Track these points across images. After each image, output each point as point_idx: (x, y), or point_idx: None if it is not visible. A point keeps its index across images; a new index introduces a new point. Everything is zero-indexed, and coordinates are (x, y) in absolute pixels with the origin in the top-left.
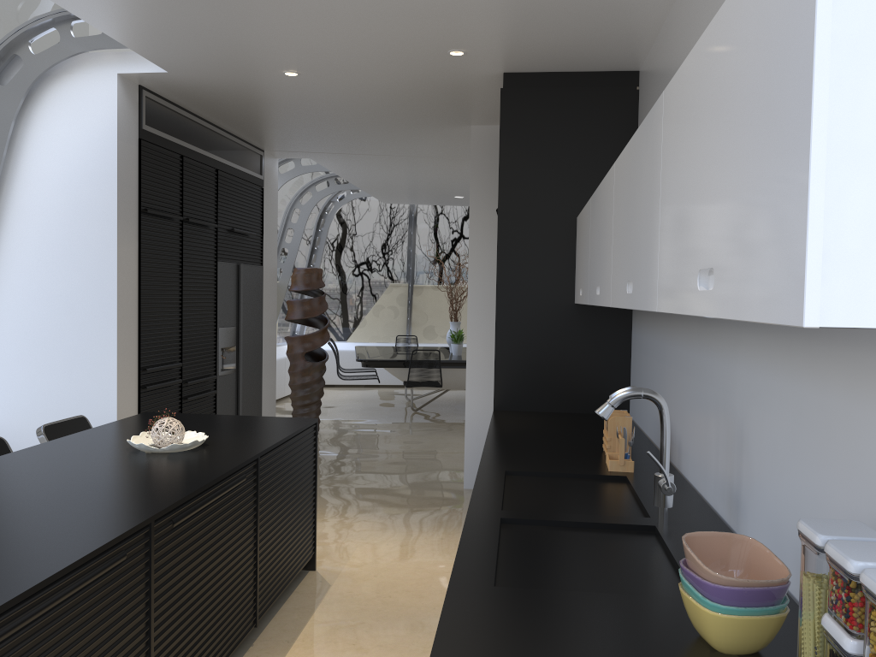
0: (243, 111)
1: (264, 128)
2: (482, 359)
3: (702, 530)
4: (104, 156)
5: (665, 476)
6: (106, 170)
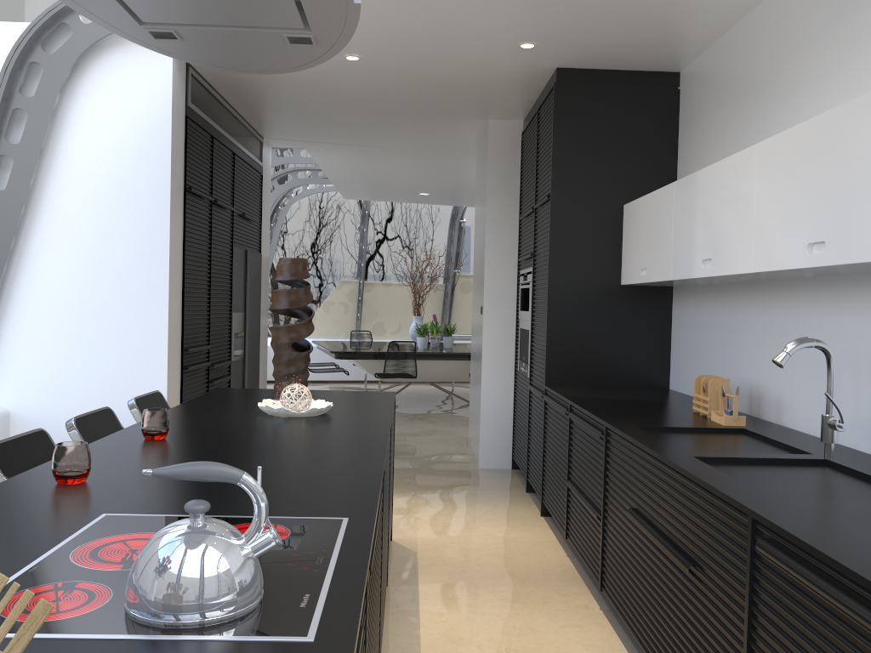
0: (273, 95)
1: (281, 114)
2: (497, 344)
3: (869, 461)
4: (157, 132)
5: (840, 415)
6: (159, 146)
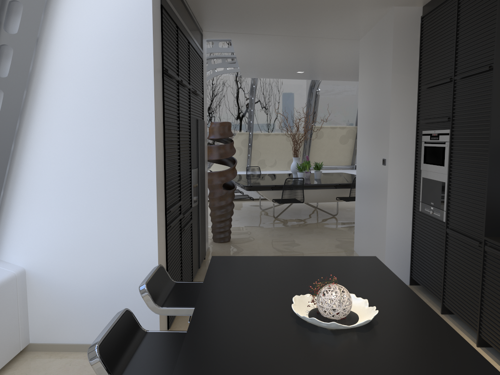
0: None
1: (224, 8)
2: (399, 189)
3: None
4: (140, 18)
5: None
6: (142, 31)
